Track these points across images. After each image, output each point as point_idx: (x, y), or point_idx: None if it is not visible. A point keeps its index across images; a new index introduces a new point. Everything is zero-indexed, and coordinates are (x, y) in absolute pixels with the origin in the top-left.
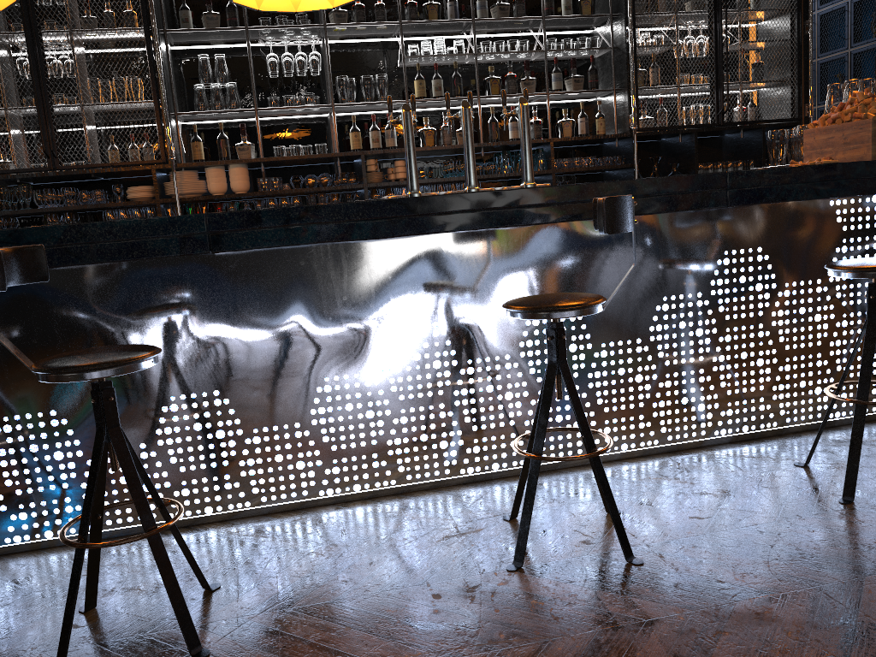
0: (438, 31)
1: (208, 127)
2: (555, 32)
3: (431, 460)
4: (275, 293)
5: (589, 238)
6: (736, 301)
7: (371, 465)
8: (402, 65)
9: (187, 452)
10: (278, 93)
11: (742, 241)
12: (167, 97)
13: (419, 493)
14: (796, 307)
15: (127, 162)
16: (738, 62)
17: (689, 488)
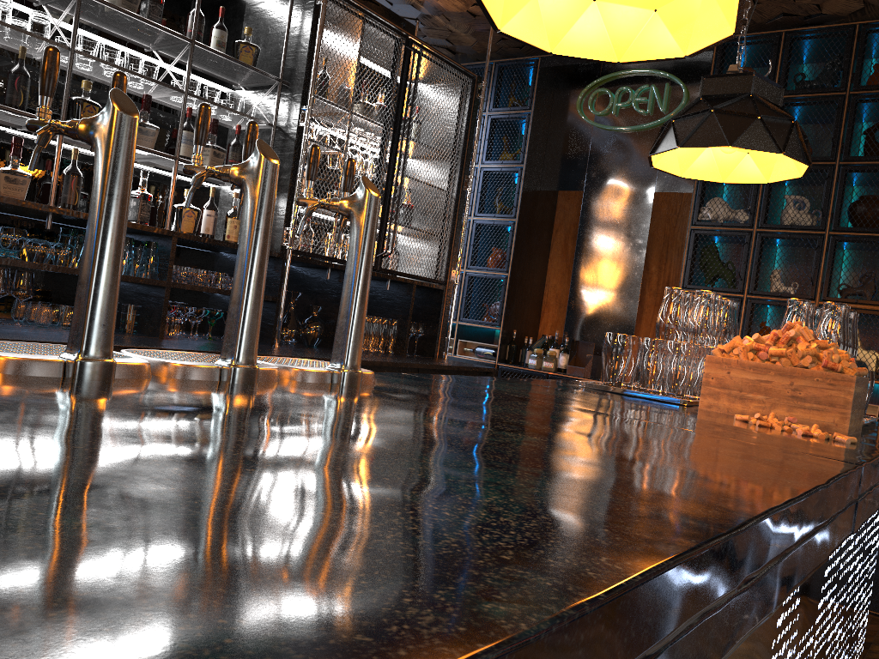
0: None
1: None
2: (184, 70)
3: None
4: None
5: None
6: None
7: None
8: None
9: None
10: None
11: None
12: None
13: None
14: None
15: None
16: (405, 199)
17: None
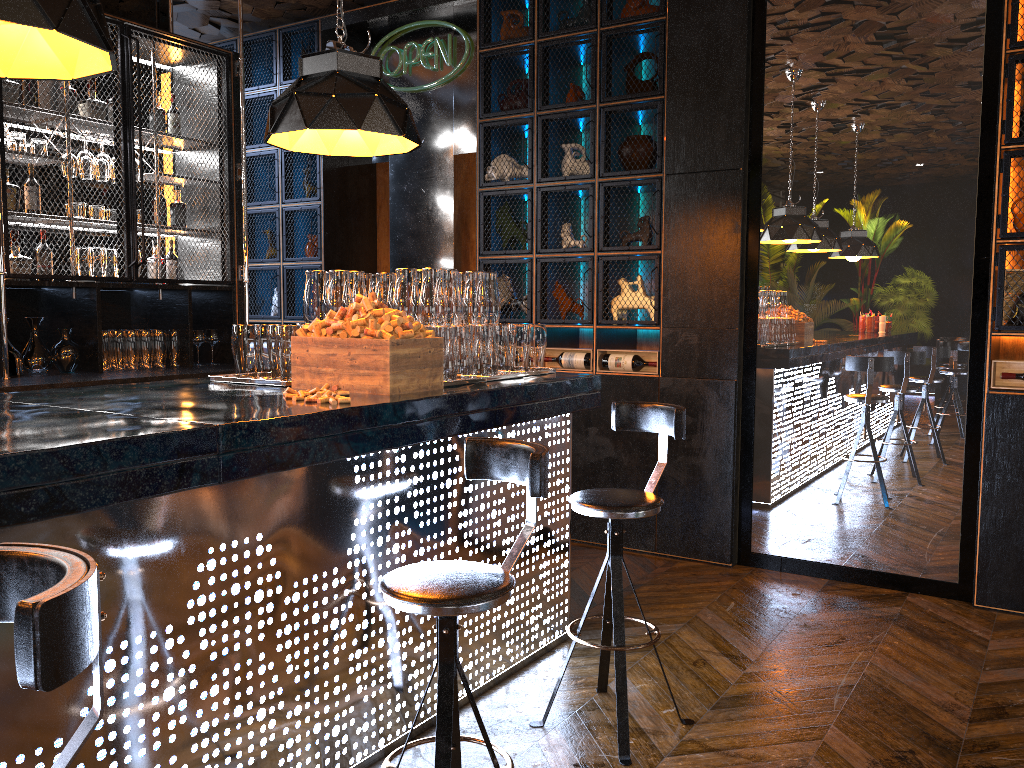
0: None
1: None
2: None
3: None
4: None
5: None
6: (228, 626)
7: None
8: None
9: None
10: None
11: (236, 528)
12: None
13: None
14: (309, 615)
15: None
16: (157, 200)
17: None
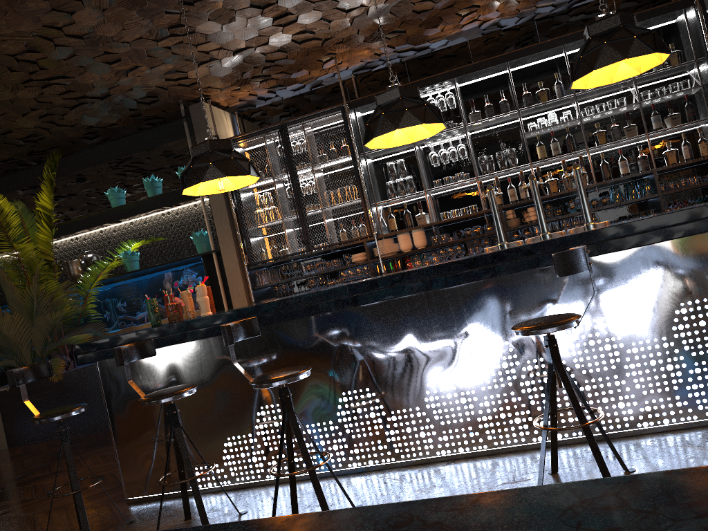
0: (552, 106)
1: (399, 206)
2: (653, 82)
3: (510, 431)
4: (394, 326)
5: (608, 266)
6: None
7: (468, 435)
8: (528, 137)
9: (355, 426)
10: (442, 175)
11: None
12: (368, 195)
13: (503, 454)
14: None
15: (349, 240)
16: None
17: (703, 454)
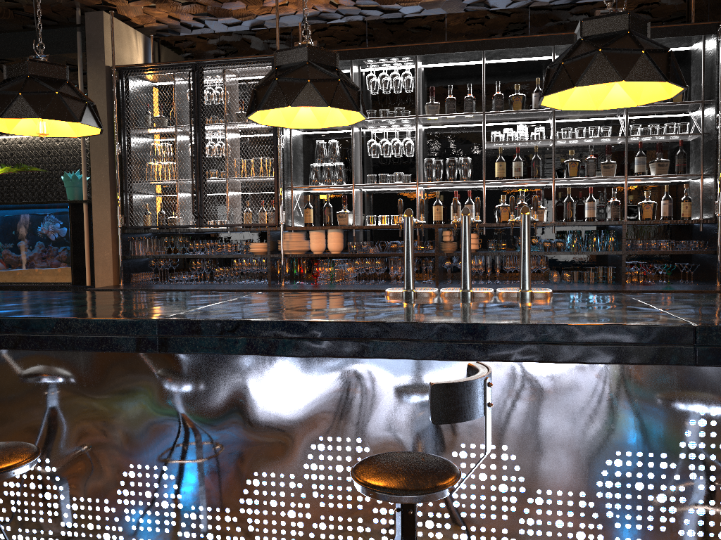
0: (525, 117)
1: (324, 195)
2: (647, 116)
3: None
4: (218, 390)
5: (529, 376)
6: (715, 470)
7: None
8: (489, 147)
9: (138, 514)
10: (381, 169)
11: None
12: (284, 175)
13: None
14: None
15: (250, 224)
16: None
17: None
